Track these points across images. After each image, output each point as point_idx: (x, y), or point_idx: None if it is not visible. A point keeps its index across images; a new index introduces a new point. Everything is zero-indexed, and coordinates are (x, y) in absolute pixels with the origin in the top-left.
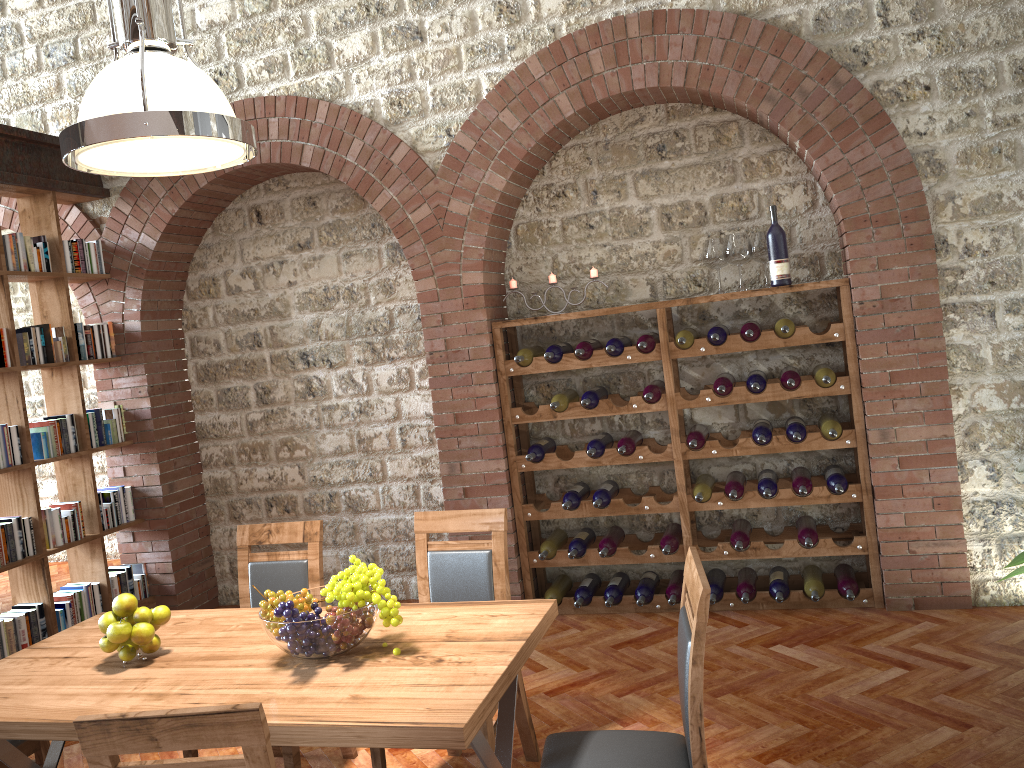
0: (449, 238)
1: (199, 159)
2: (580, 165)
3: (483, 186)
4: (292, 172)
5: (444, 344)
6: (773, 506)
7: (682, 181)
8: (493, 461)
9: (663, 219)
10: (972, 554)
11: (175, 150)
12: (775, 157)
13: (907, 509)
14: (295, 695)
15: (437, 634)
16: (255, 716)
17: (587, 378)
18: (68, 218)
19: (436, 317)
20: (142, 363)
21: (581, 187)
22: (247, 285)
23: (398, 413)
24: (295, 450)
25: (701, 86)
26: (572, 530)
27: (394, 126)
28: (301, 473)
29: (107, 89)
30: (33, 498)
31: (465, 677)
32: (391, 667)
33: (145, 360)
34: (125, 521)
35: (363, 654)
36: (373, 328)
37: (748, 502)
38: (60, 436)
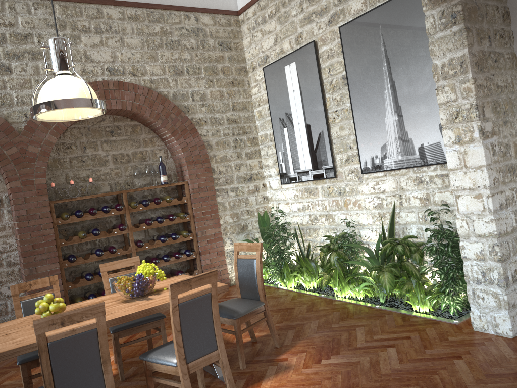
0: (28, 162)
1: (60, 116)
2: (78, 135)
3: (46, 140)
4: None
5: (26, 212)
6: (169, 264)
7: (120, 145)
8: (53, 264)
9: (114, 159)
10: (228, 269)
11: (51, 111)
12: (154, 139)
13: (210, 257)
14: (158, 299)
15: (166, 285)
16: (216, 272)
17: (84, 225)
18: None
19: (21, 199)
20: None
21: (78, 145)
22: None
23: None
24: None
25: (137, 111)
26: (79, 294)
27: None
28: None
29: (72, 88)
30: None
31: None
32: None
33: None
34: None
35: (153, 293)
36: None
37: (160, 264)
38: None
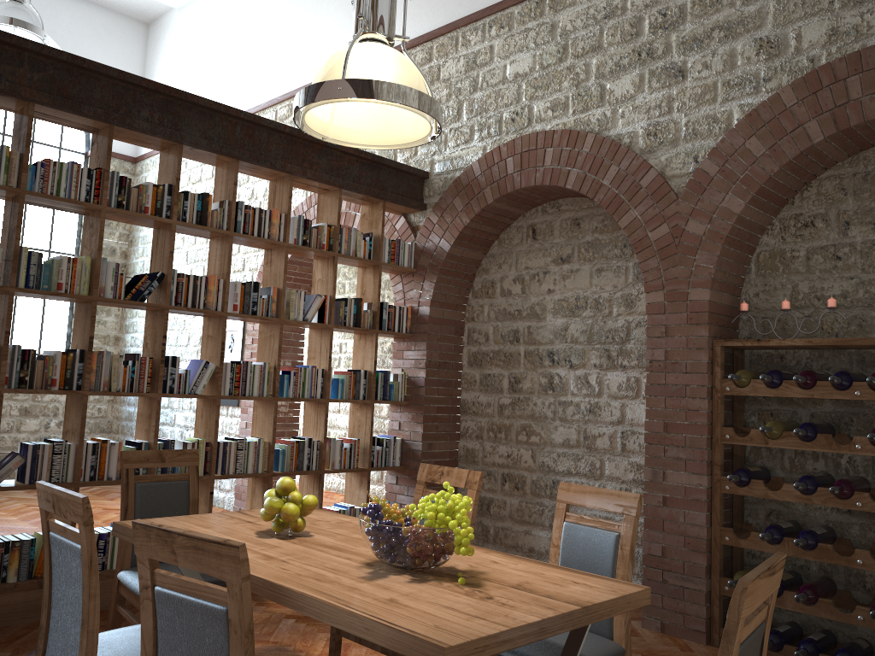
0: (682, 256)
1: (406, 135)
2: (833, 196)
3: (721, 208)
4: (564, 197)
5: (664, 354)
6: None
7: None
8: (695, 475)
9: None
10: None
11: (390, 128)
12: None
13: None
14: (352, 585)
15: (511, 581)
16: (236, 553)
17: (815, 413)
18: (396, 224)
19: (660, 328)
20: (425, 341)
21: (832, 218)
22: (516, 289)
23: (622, 418)
24: (531, 435)
25: None
26: None
27: (648, 154)
28: (533, 457)
29: (326, 66)
30: (323, 426)
31: (494, 615)
32: (445, 590)
33: (427, 339)
34: (391, 465)
35: (436, 576)
36: (611, 337)
37: None
38: (353, 385)
